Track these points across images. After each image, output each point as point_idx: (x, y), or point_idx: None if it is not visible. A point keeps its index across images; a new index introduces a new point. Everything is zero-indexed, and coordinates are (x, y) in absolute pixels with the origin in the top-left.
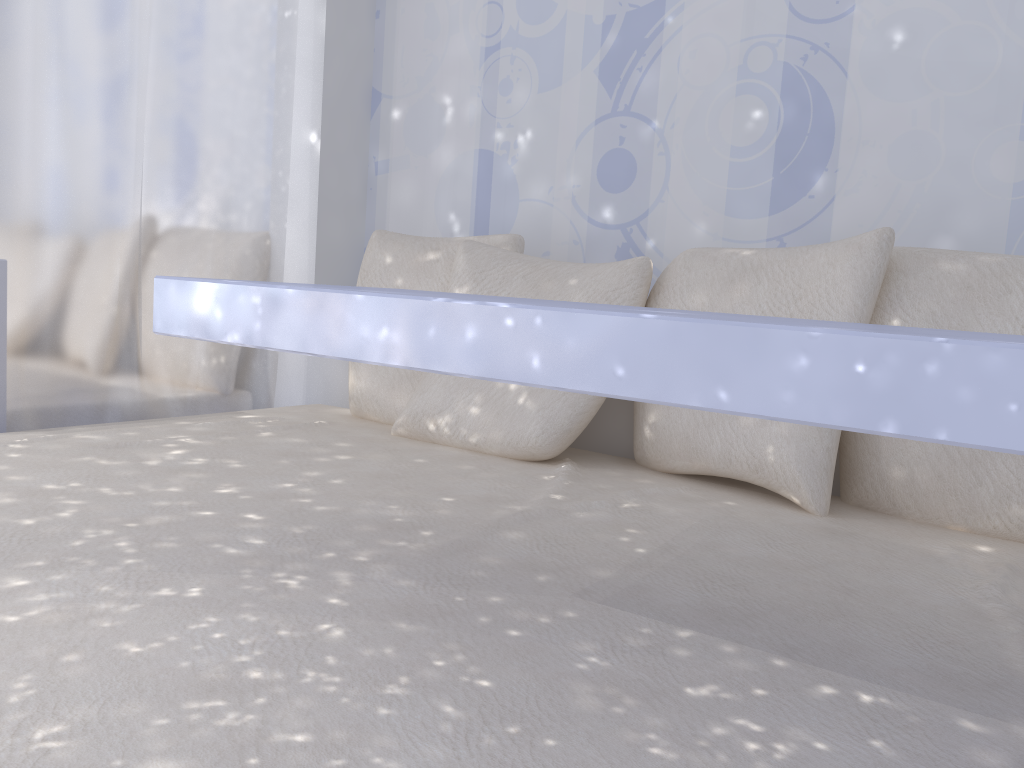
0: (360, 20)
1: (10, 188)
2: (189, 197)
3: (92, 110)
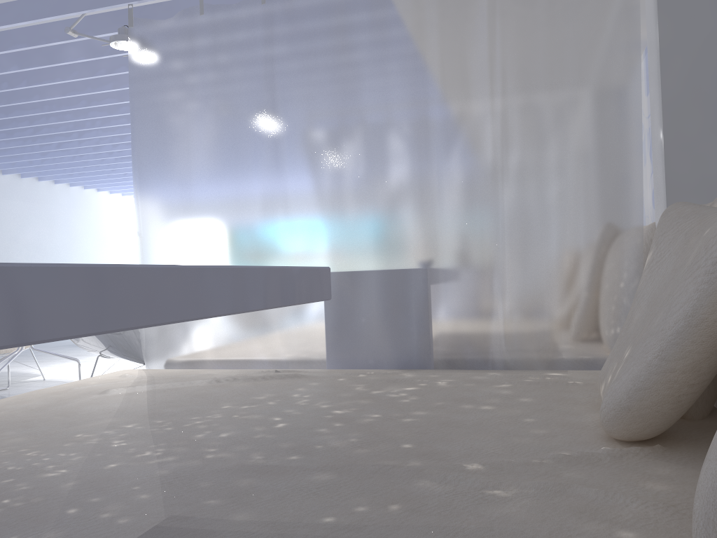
0: (704, 15)
1: (419, 226)
2: (544, 209)
3: (463, 168)
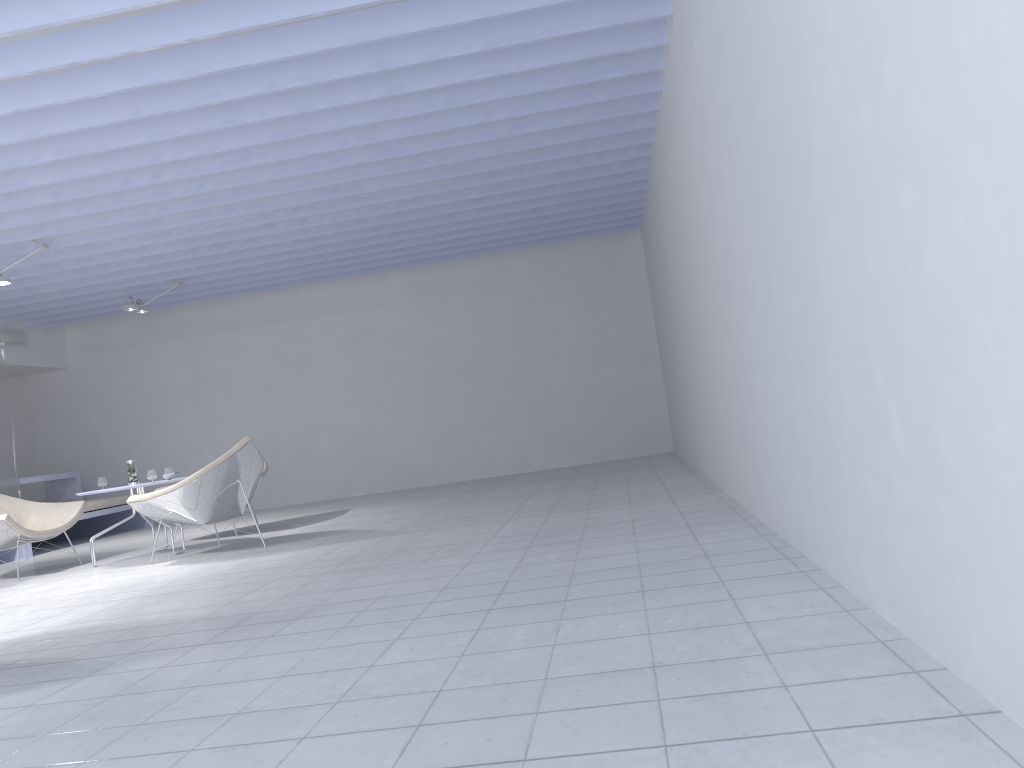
0: None
1: None
2: None
3: None
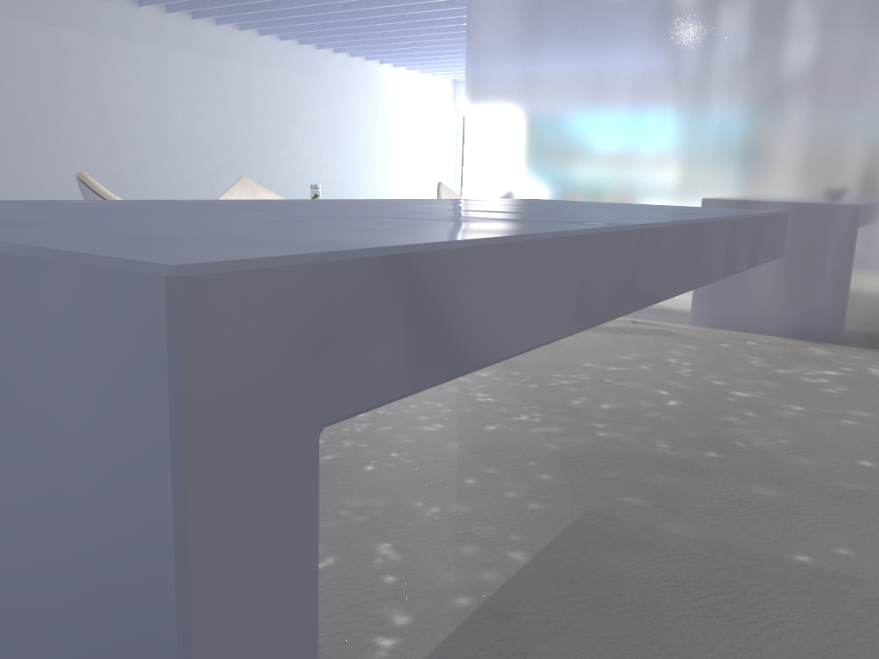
0: None
1: (859, 145)
2: None
3: None
